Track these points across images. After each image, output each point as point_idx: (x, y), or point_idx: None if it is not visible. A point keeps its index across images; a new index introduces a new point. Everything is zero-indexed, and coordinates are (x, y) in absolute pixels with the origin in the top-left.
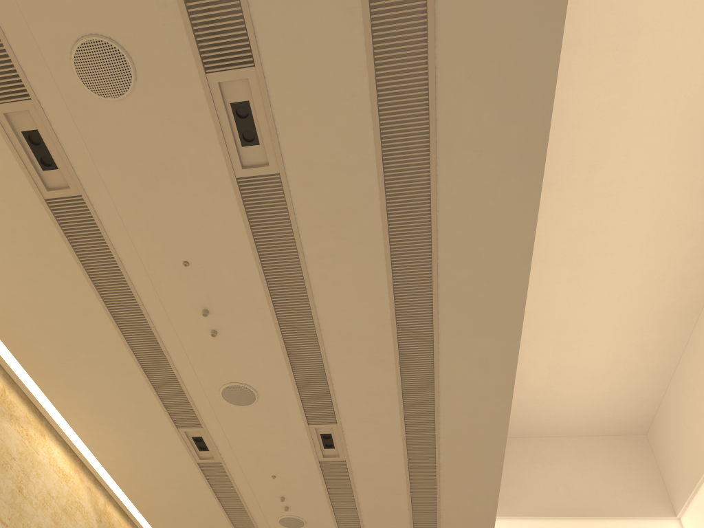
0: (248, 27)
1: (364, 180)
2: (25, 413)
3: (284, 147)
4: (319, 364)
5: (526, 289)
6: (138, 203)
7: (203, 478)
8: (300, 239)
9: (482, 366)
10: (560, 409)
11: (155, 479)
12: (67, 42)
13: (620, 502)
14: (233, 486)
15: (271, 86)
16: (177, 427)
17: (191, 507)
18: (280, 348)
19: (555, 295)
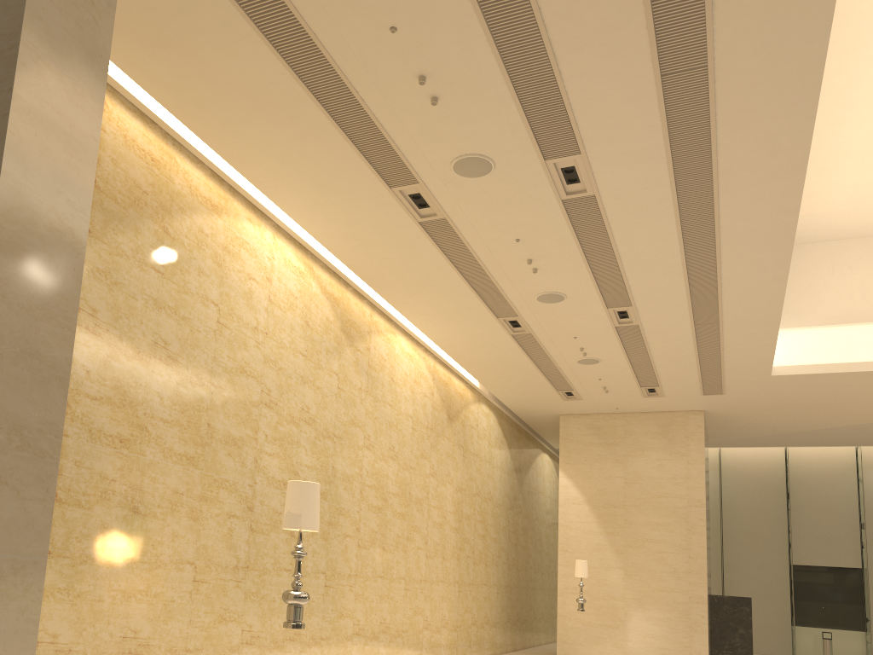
0: (578, 140)
1: (660, 191)
2: (383, 324)
3: (599, 183)
4: (618, 277)
5: (795, 227)
6: (486, 217)
7: (515, 342)
8: (608, 221)
9: (759, 267)
10: (867, 215)
11: (474, 345)
12: (449, 159)
13: None
14: (539, 344)
15: (591, 160)
16: (497, 317)
17: (502, 358)
18: (587, 272)
19: (861, 129)
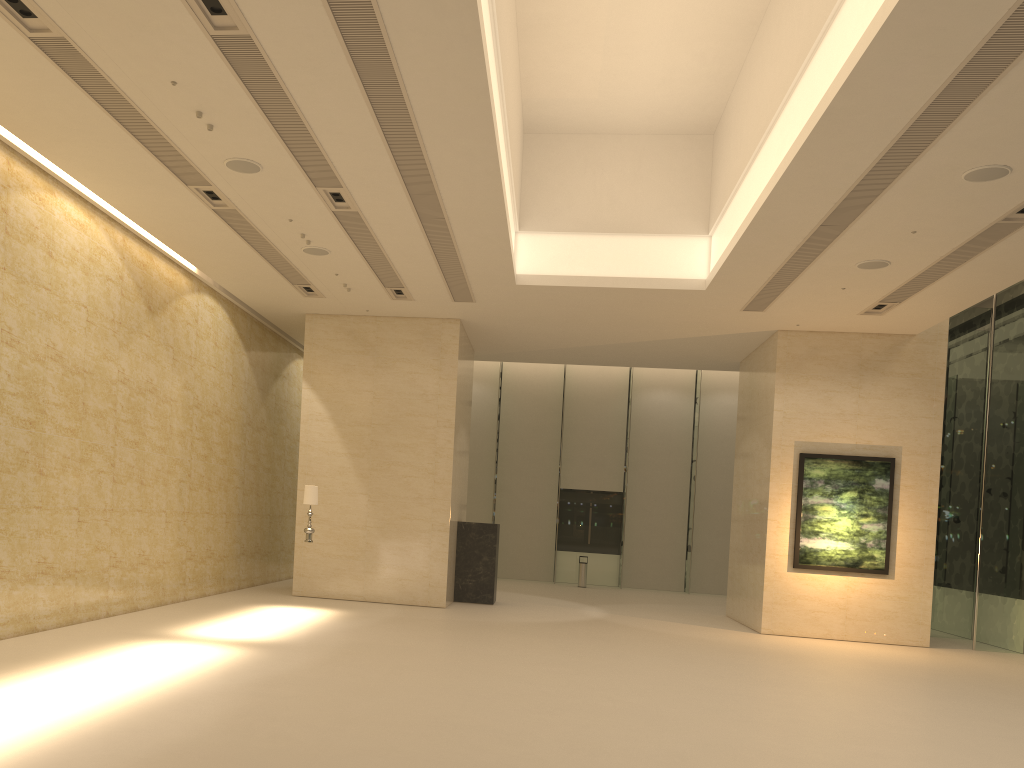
0: None
1: (327, 43)
2: (32, 178)
3: (251, 20)
4: (316, 149)
5: (491, 113)
6: (120, 44)
7: (220, 220)
8: (279, 74)
9: (467, 156)
10: (618, 109)
11: (171, 219)
12: None
13: (659, 218)
14: (251, 225)
15: None
16: (187, 184)
17: (212, 239)
18: (277, 138)
19: (600, 3)
